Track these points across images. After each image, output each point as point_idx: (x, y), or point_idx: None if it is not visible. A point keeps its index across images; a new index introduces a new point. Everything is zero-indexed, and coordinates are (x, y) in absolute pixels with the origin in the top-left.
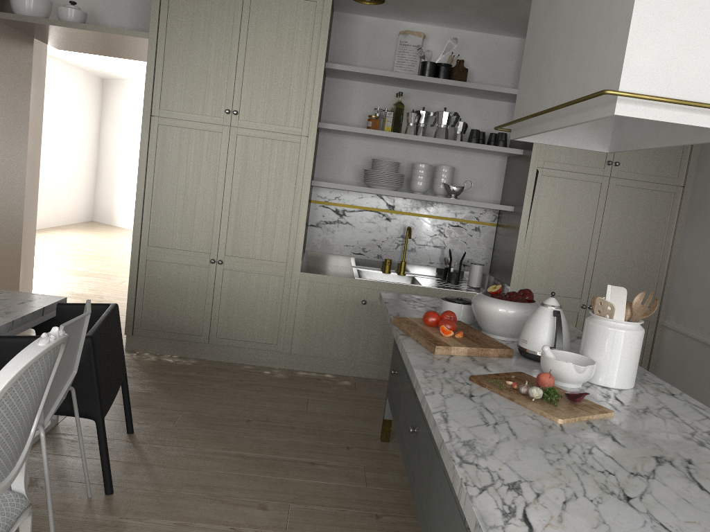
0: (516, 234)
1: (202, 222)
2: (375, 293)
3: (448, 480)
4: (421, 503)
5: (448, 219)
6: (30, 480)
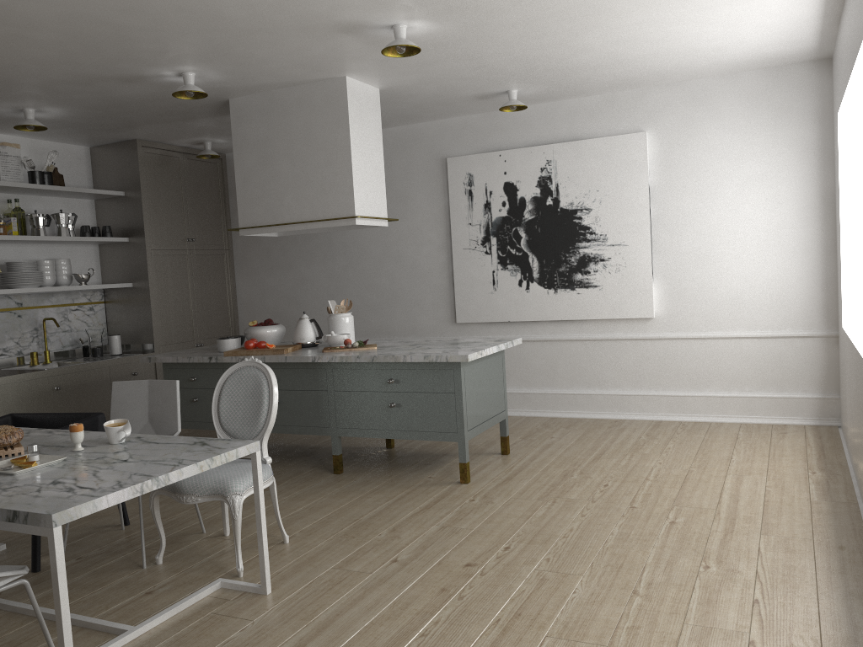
0: (148, 303)
1: None
2: (64, 377)
3: (347, 389)
4: (310, 425)
5: (68, 305)
6: (70, 545)
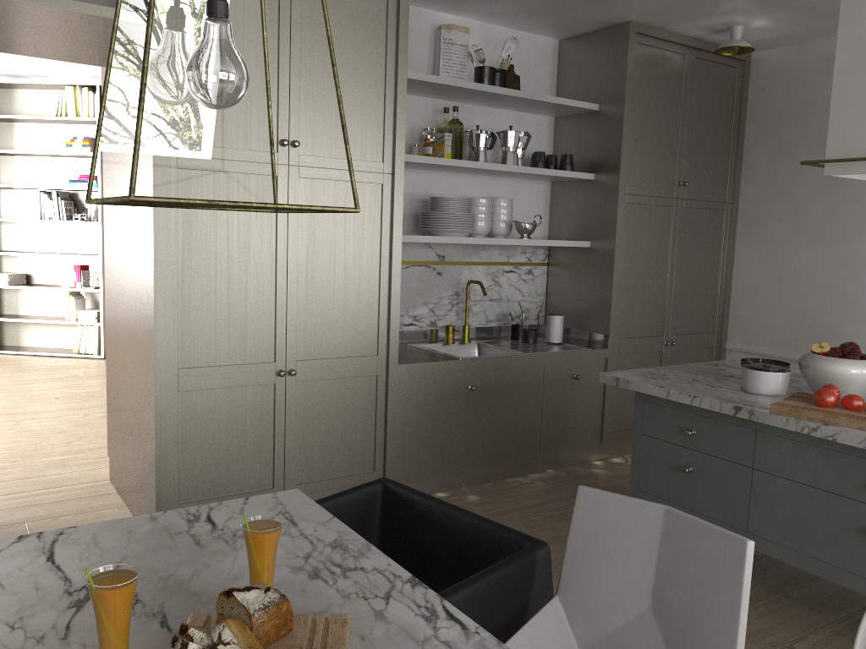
0: (608, 274)
1: (259, 316)
2: (482, 373)
3: None
4: None
5: (501, 264)
6: None
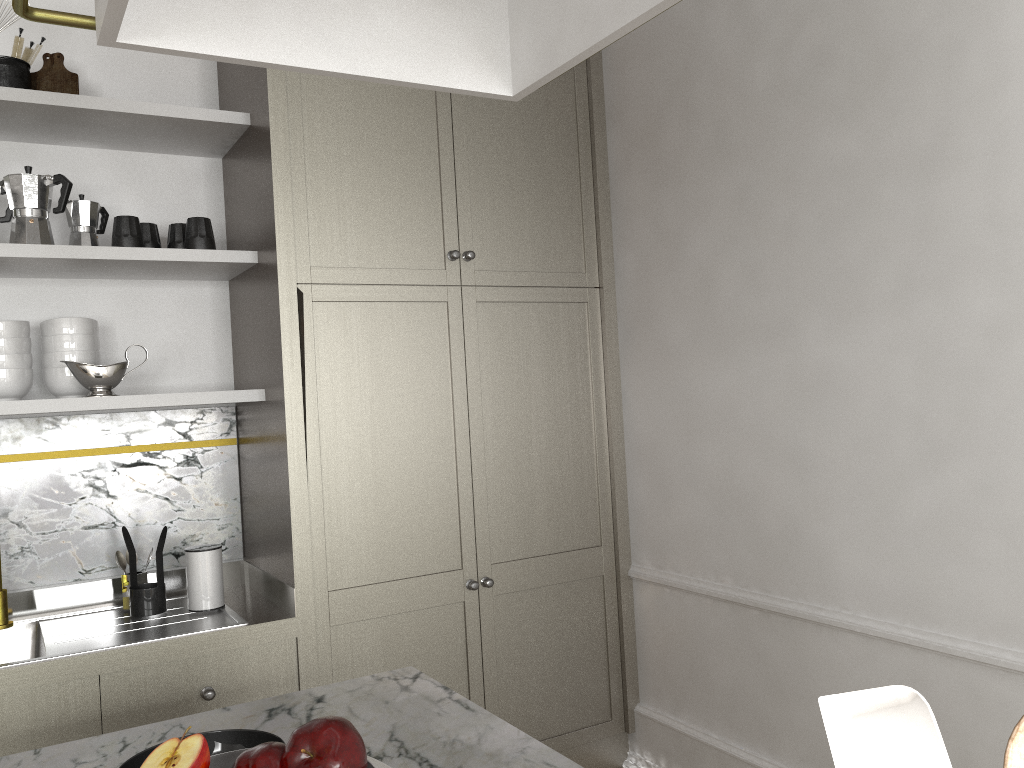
0: (284, 454)
1: None
2: None
3: None
4: None
5: (111, 450)
6: None
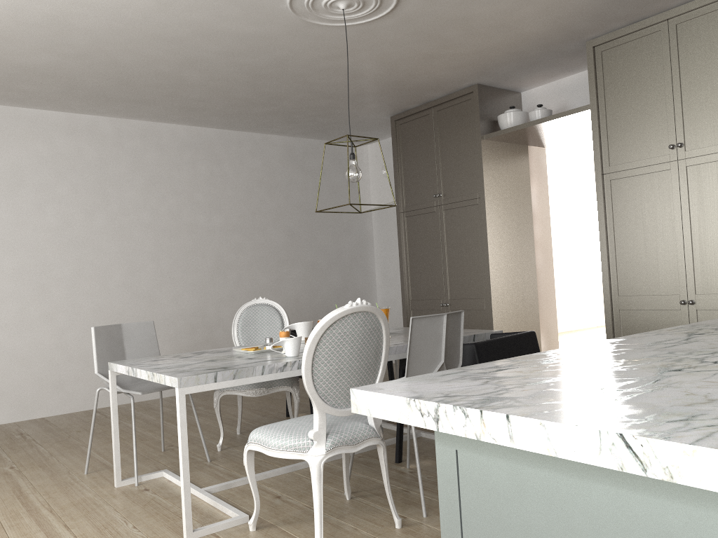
0: None
1: (666, 263)
2: None
3: None
4: None
5: None
6: None
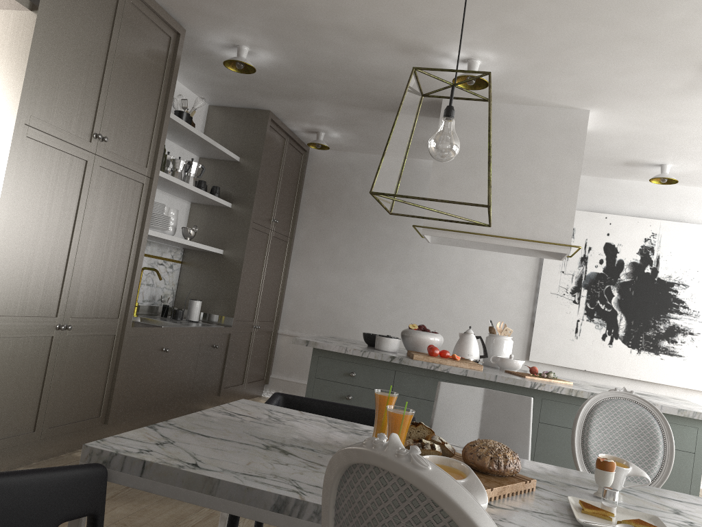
0: (237, 274)
1: (53, 275)
2: (172, 339)
3: (556, 424)
4: None
5: (157, 257)
6: None
